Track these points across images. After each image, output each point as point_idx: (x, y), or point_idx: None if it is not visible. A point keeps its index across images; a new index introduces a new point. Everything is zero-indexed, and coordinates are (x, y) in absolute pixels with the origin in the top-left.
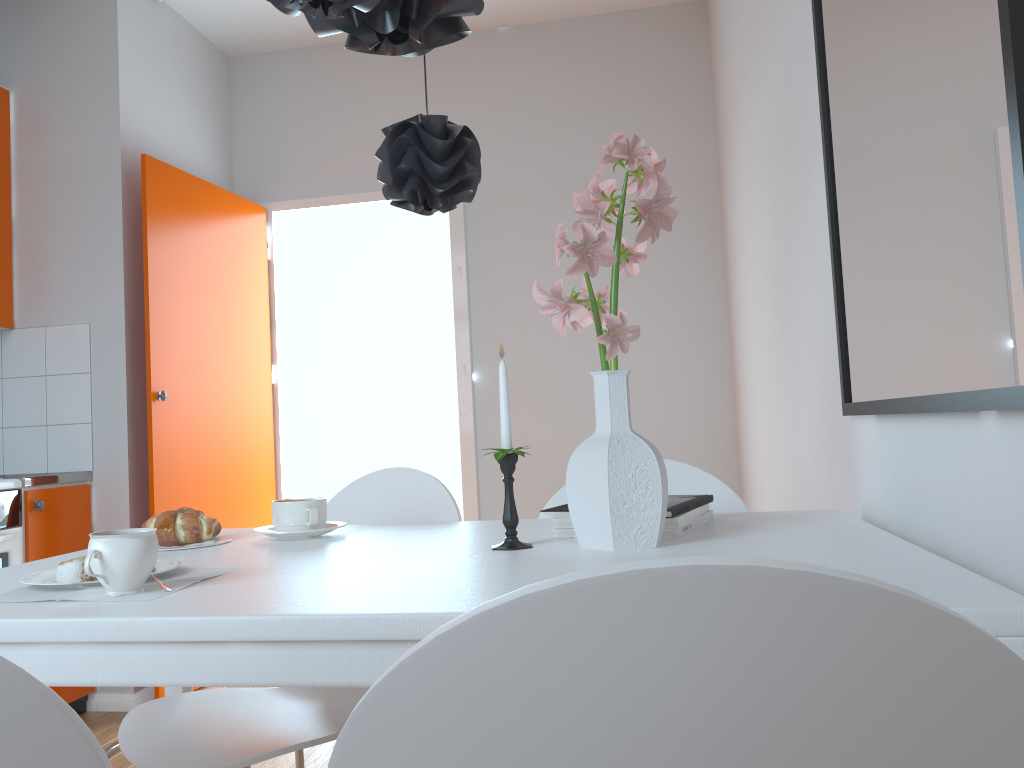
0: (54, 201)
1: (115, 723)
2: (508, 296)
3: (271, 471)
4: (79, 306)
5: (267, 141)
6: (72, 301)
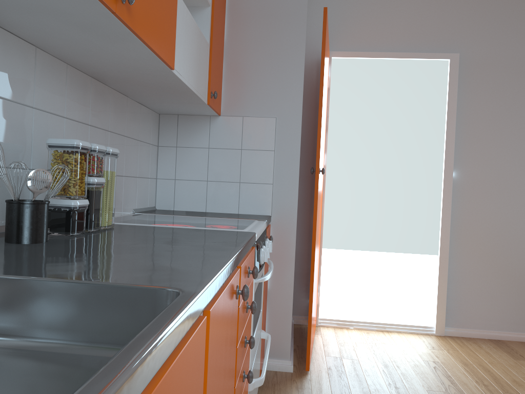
0: (255, 32)
1: (293, 382)
2: (479, 127)
3: (321, 219)
4: (269, 105)
5: (330, 11)
6: (264, 101)
